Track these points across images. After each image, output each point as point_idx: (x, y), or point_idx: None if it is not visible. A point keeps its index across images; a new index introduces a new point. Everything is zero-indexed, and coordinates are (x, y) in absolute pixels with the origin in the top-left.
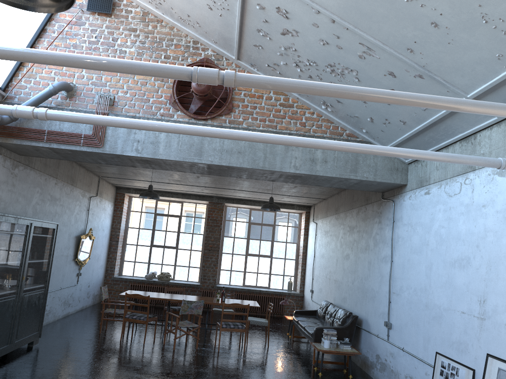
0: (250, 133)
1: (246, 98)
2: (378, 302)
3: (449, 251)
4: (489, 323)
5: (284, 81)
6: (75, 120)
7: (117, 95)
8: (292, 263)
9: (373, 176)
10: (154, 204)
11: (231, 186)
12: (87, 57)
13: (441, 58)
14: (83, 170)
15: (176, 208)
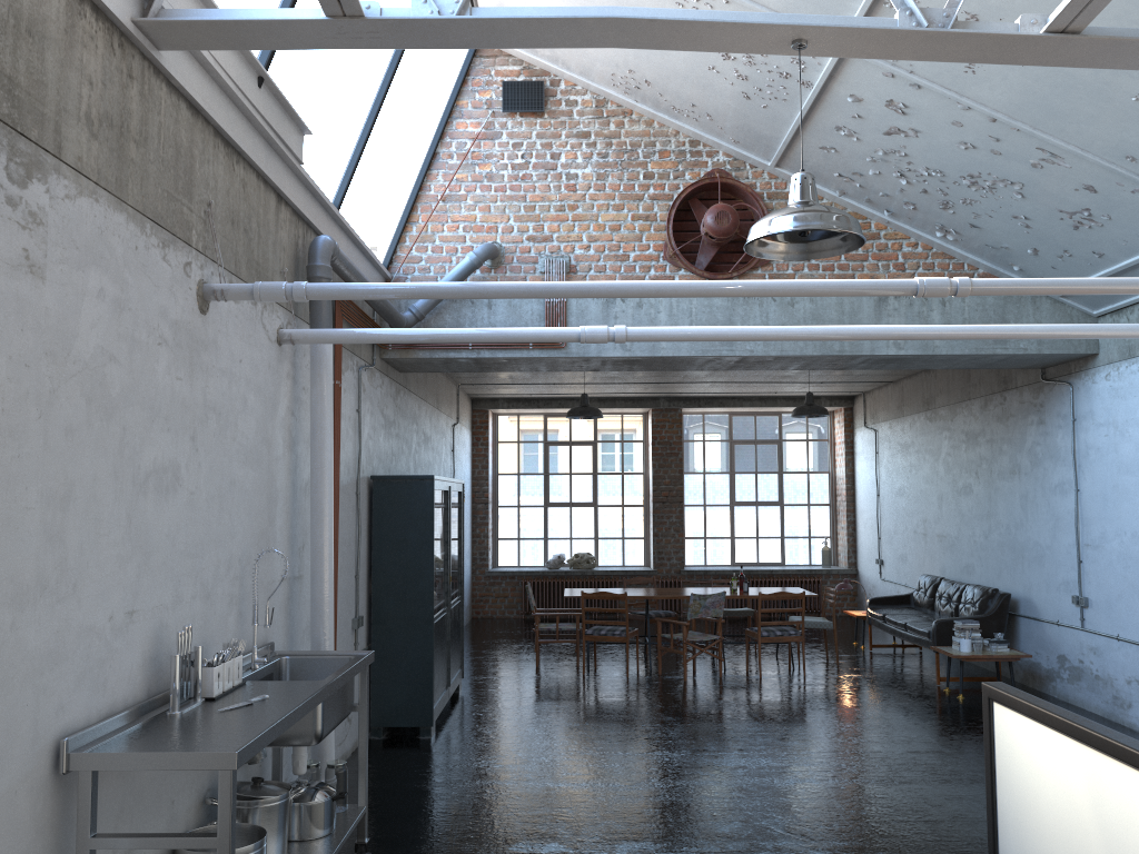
0: (917, 328)
1: None
2: (1053, 564)
3: None
4: None
5: (1032, 283)
6: (666, 338)
7: (573, 254)
8: (823, 512)
9: (1037, 346)
10: (542, 424)
11: (712, 378)
12: (788, 284)
13: None
14: (444, 378)
15: (584, 427)
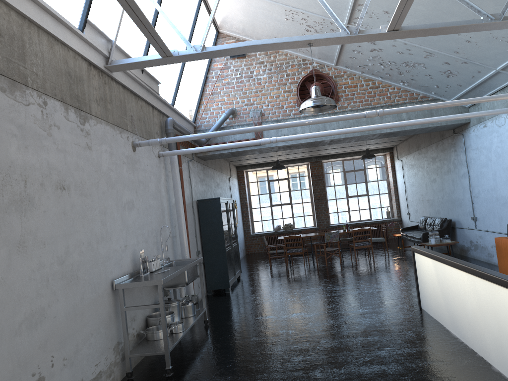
0: (378, 125)
1: (346, 90)
2: (464, 206)
3: (504, 161)
4: None
5: (404, 108)
6: (290, 140)
7: (262, 108)
8: (386, 196)
9: (445, 122)
10: (266, 173)
11: (330, 147)
12: (321, 119)
13: (475, 54)
14: (222, 160)
15: (283, 172)
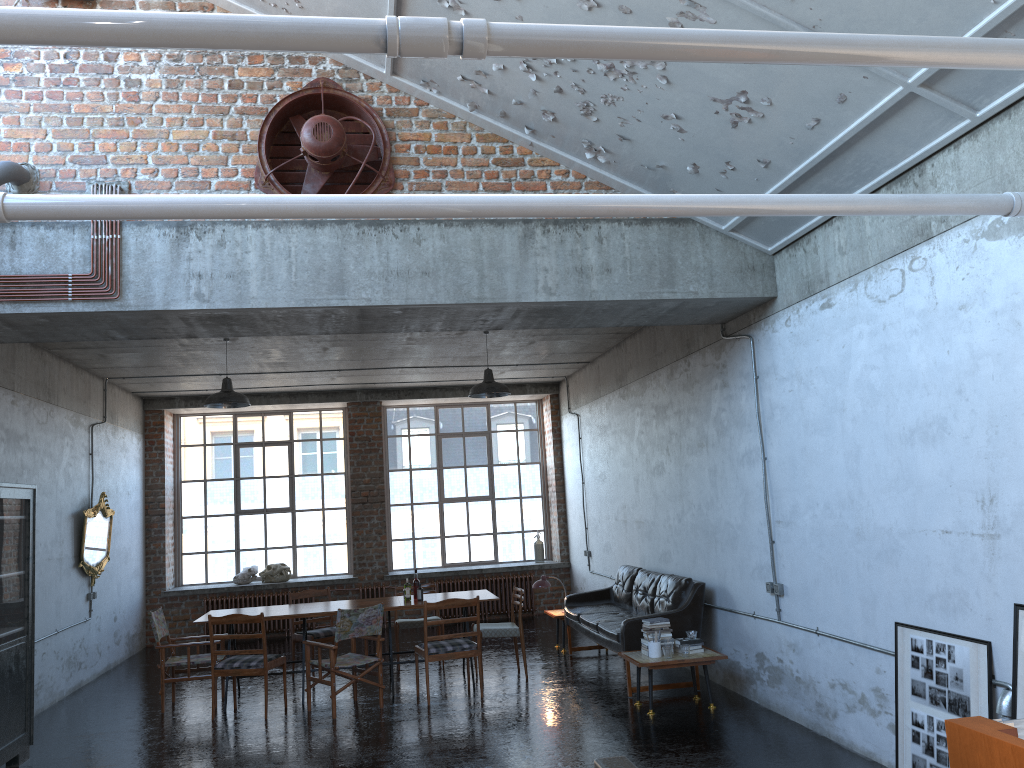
0: (489, 198)
1: (422, 157)
2: (746, 547)
3: (895, 415)
4: (1010, 542)
5: (602, 31)
6: (77, 213)
7: (135, 180)
8: (536, 504)
9: (709, 289)
10: (231, 424)
11: (395, 361)
12: (120, 16)
13: (853, 2)
14: (67, 367)
15: (278, 425)
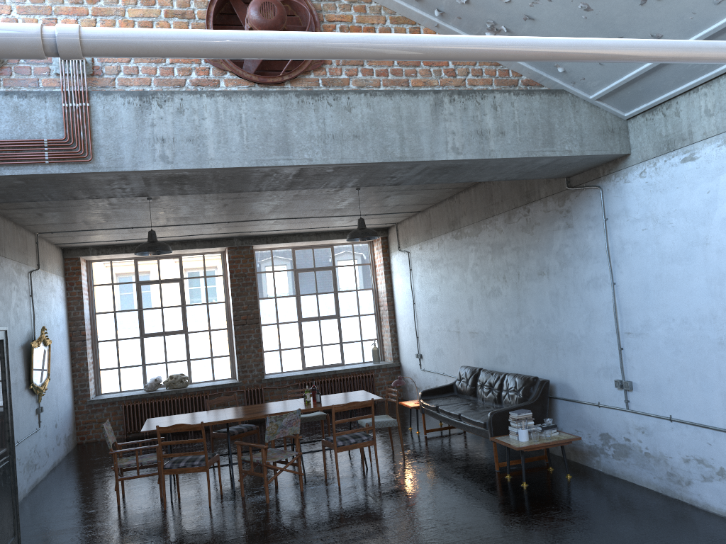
0: (570, 41)
1: None
2: (590, 352)
3: None
4: None
5: None
6: (162, 49)
7: None
8: (371, 320)
9: (580, 148)
10: (133, 267)
11: (275, 214)
12: None
13: None
14: (10, 224)
15: (171, 267)
